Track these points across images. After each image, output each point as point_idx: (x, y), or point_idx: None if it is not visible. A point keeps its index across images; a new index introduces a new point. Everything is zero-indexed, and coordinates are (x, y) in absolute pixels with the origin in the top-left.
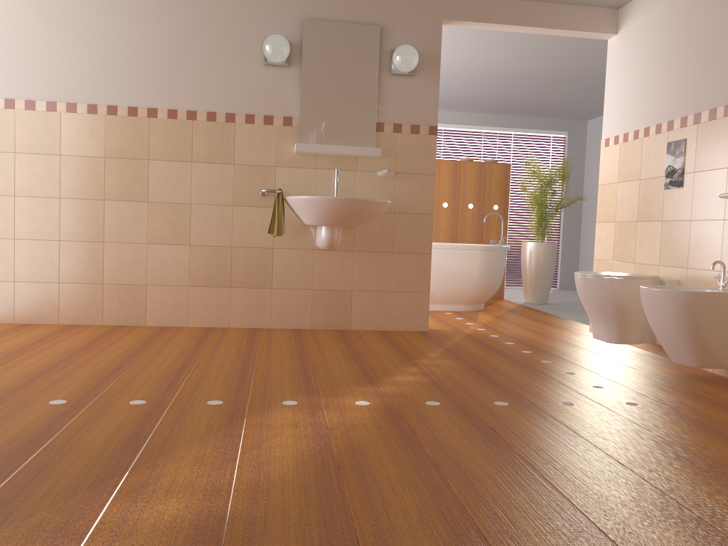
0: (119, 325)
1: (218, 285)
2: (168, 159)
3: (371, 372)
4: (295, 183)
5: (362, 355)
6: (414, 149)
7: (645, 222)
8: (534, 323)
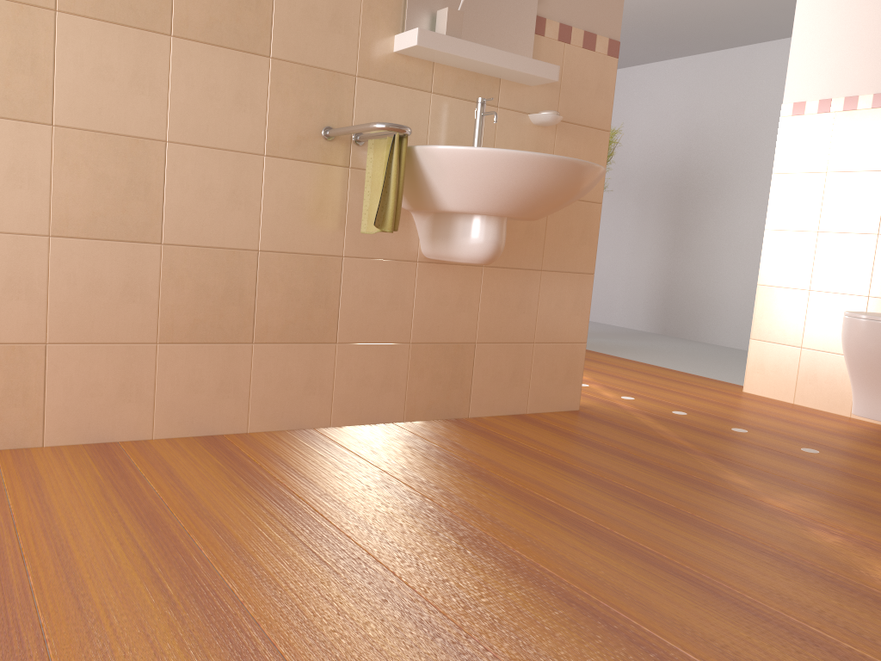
0: None
1: (225, 339)
2: (109, 18)
3: (808, 565)
4: (391, 119)
5: (658, 501)
6: (585, 79)
7: None
8: (650, 378)
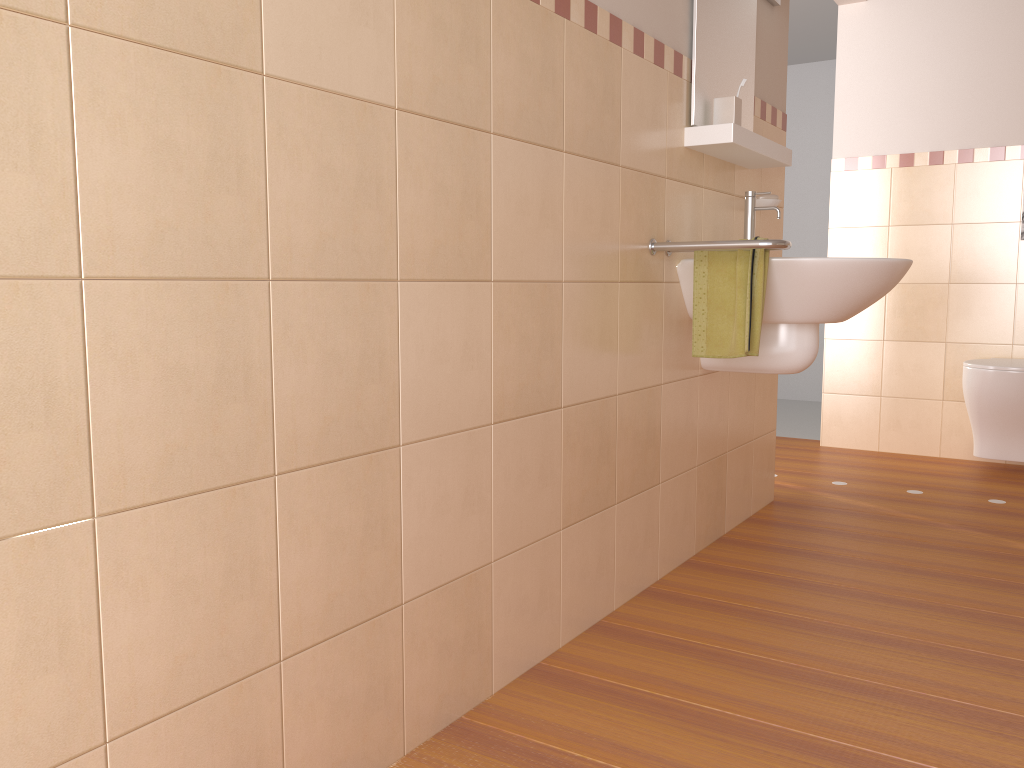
0: (440, 729)
1: (600, 506)
2: (525, 137)
3: None
4: (684, 222)
5: None
6: None
7: (971, 284)
8: None
